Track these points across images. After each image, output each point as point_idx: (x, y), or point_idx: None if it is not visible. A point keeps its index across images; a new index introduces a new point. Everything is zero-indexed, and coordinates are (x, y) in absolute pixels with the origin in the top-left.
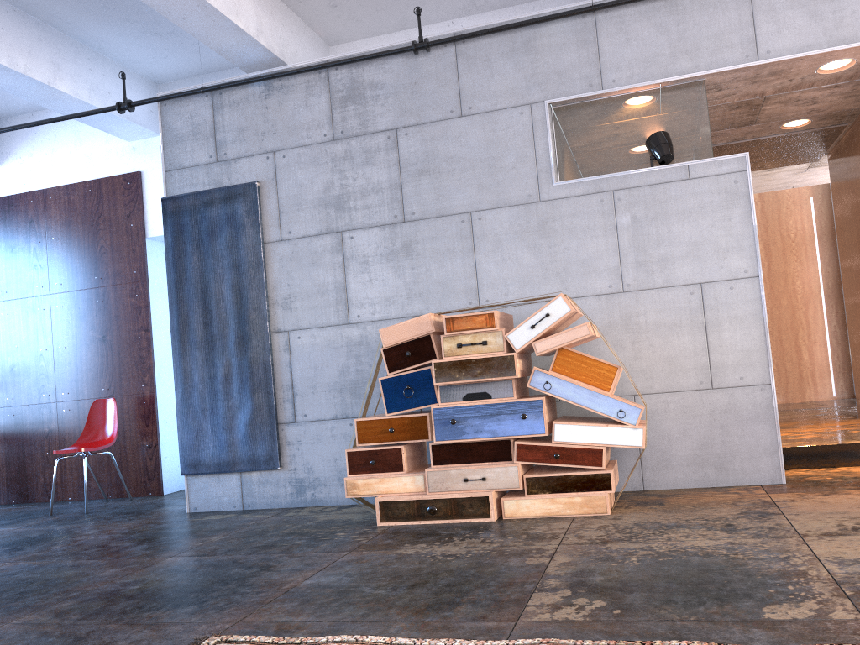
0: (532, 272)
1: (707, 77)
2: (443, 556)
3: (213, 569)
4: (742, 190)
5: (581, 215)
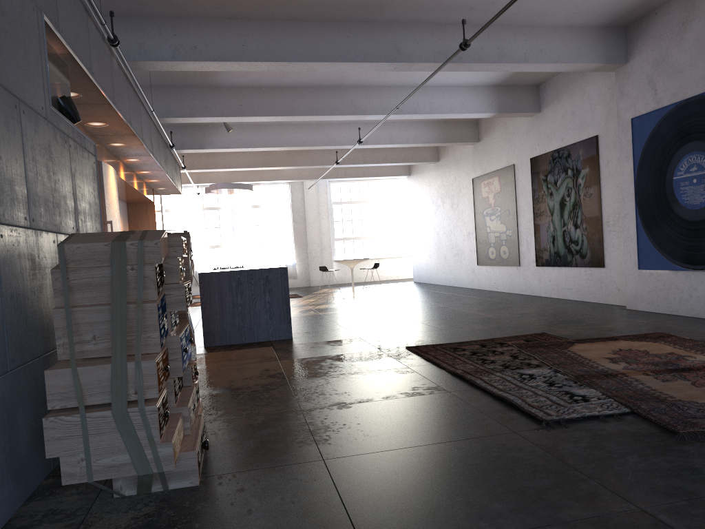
0: (48, 196)
1: (70, 67)
2: (337, 427)
3: (414, 495)
4: (96, 170)
5: (61, 150)
